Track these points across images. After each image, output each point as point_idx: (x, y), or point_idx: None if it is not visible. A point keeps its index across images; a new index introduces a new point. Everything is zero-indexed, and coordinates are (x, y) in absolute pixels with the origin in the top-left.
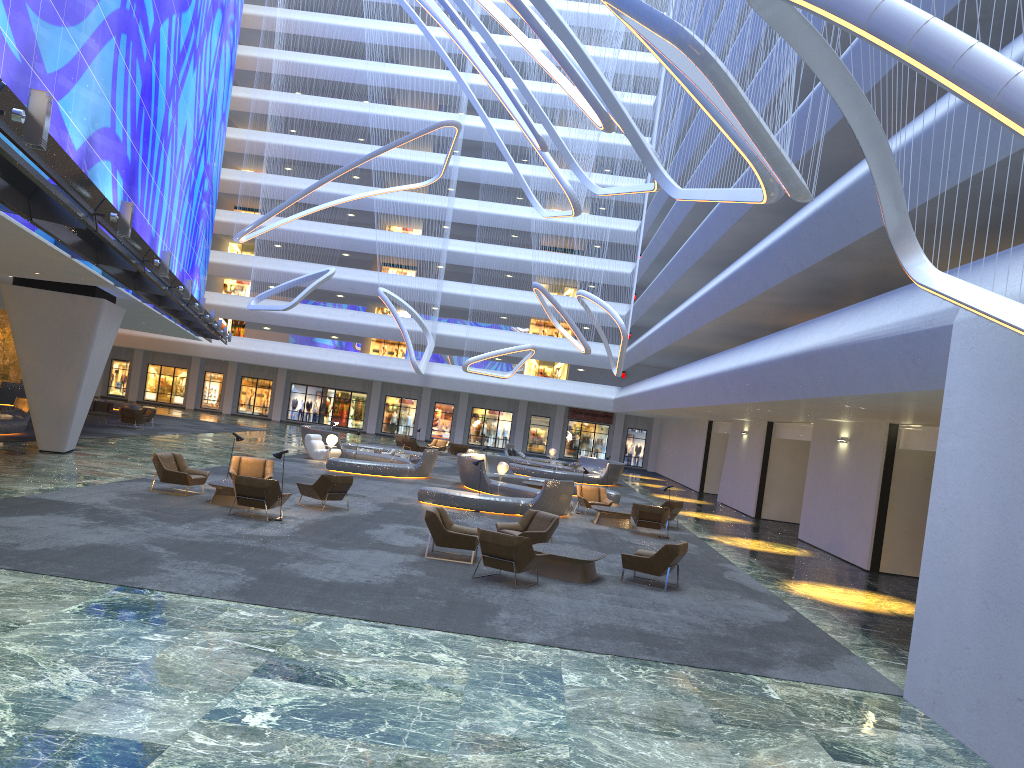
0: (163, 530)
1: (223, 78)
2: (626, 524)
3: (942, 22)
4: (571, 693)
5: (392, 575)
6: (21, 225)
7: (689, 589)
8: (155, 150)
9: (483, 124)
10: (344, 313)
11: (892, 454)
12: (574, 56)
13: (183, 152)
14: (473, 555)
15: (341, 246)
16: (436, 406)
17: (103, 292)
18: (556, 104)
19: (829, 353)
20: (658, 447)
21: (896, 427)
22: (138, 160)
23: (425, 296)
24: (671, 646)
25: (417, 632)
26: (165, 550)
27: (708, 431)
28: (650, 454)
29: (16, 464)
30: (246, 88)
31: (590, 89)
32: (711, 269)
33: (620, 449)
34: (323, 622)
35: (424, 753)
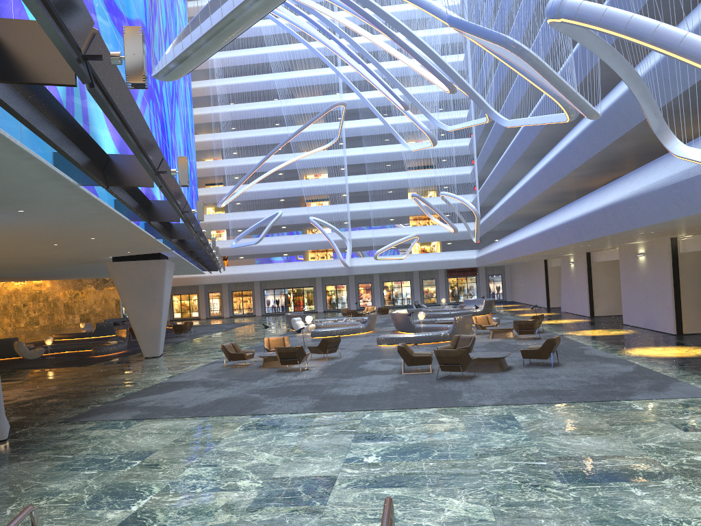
0: (249, 385)
1: (188, 106)
2: (511, 335)
3: (666, 24)
4: (524, 424)
5: (390, 386)
6: (138, 226)
7: (566, 364)
8: (170, 162)
9: (354, 97)
10: (289, 238)
11: (676, 257)
12: (426, 54)
13: None
14: (431, 367)
15: (279, 195)
16: (359, 286)
17: (163, 255)
18: (399, 74)
19: (626, 203)
20: (511, 284)
21: (675, 239)
22: None
23: (339, 216)
24: (569, 394)
25: (423, 410)
26: (259, 395)
27: (545, 267)
28: (507, 290)
29: (140, 367)
30: (200, 108)
31: (437, 70)
32: (527, 161)
33: (486, 290)
34: (370, 414)
35: (463, 460)
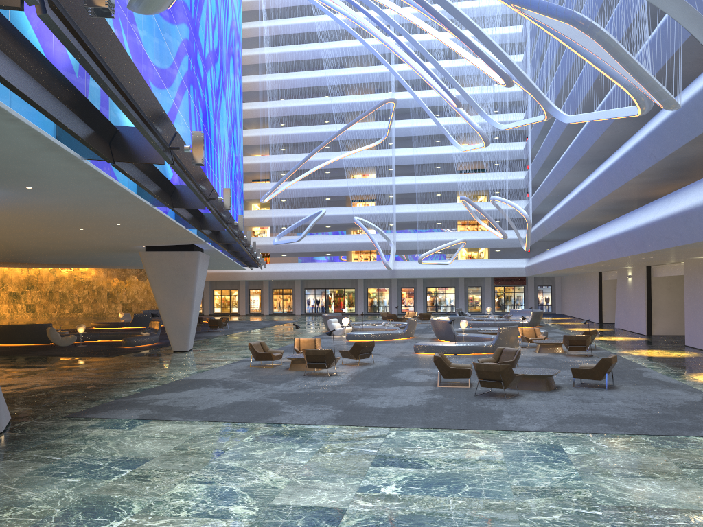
0: (271, 389)
1: (237, 99)
2: (559, 350)
3: None
4: (574, 458)
5: (423, 399)
6: (163, 213)
7: (623, 387)
8: (212, 153)
9: (406, 96)
10: (333, 237)
11: None
12: (482, 42)
13: (224, 151)
14: (469, 381)
15: (324, 194)
16: (402, 290)
17: (197, 247)
18: (454, 73)
19: (701, 210)
20: (561, 296)
21: None
22: (205, 161)
23: (384, 217)
24: (627, 424)
25: (457, 432)
26: (279, 400)
27: (599, 279)
28: (556, 302)
29: (165, 361)
30: (250, 103)
31: (493, 61)
32: (586, 166)
33: (534, 301)
34: (396, 432)
35: (499, 500)
